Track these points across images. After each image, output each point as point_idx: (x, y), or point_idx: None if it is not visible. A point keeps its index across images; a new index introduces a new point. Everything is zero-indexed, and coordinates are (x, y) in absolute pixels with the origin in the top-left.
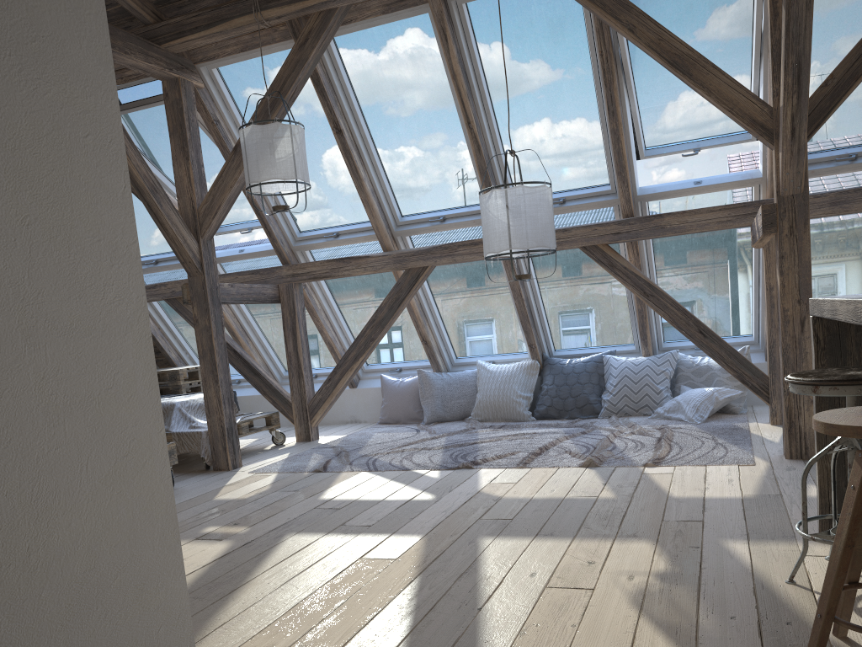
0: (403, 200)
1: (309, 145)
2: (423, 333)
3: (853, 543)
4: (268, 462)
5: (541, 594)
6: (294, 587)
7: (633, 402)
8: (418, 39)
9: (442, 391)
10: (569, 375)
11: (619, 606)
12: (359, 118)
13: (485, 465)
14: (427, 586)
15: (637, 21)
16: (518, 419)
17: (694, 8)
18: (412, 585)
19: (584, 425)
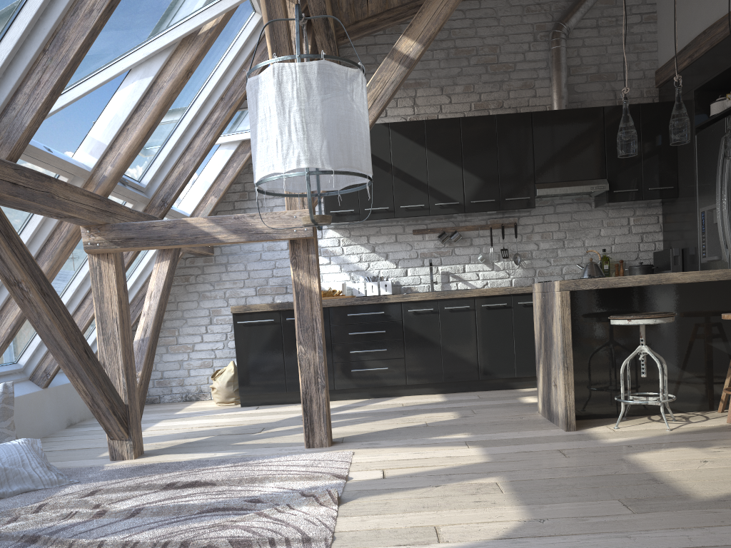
0: None
1: None
2: None
3: None
4: None
5: None
6: None
7: None
8: None
9: None
10: None
11: None
12: None
13: None
14: None
15: None
16: None
17: None
18: None
19: None
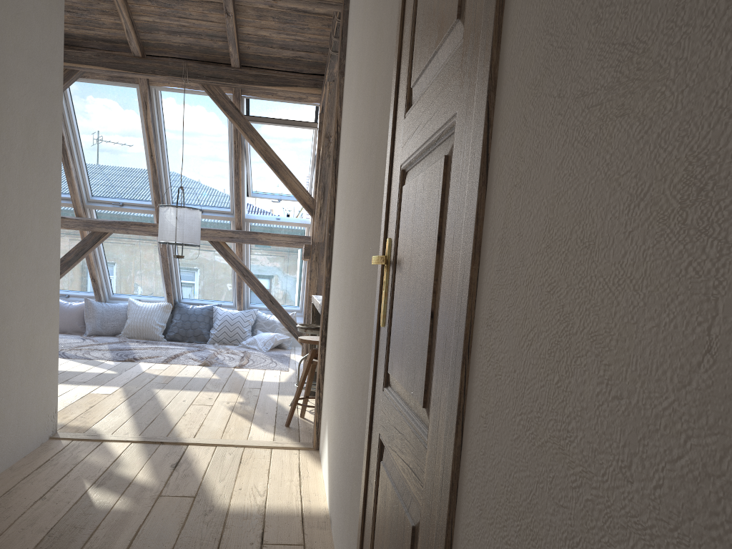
0: (96, 186)
1: None
2: (94, 274)
3: (305, 378)
4: None
5: (189, 406)
6: (60, 401)
7: (229, 336)
8: (126, 99)
9: (102, 315)
10: (191, 315)
11: (223, 409)
12: (76, 131)
13: (142, 360)
14: (133, 402)
15: (256, 138)
16: (155, 339)
17: (284, 136)
18: (125, 402)
19: (199, 346)
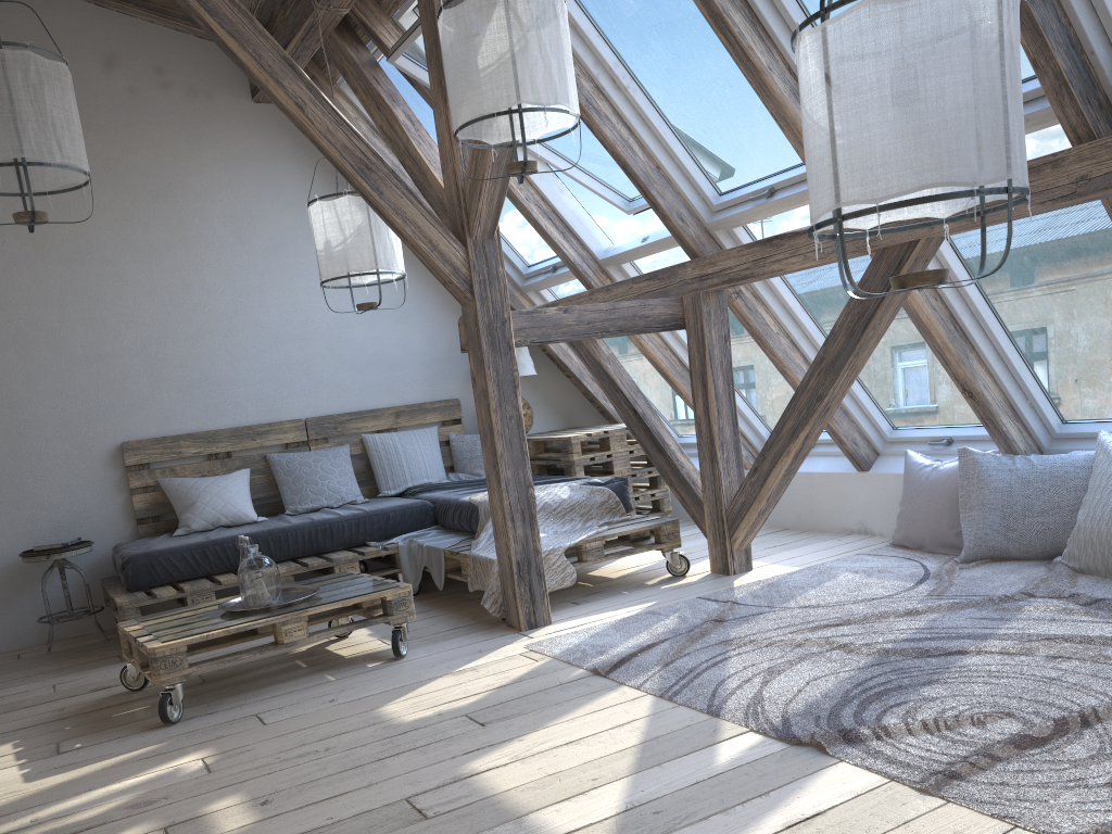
0: None
1: (683, 22)
2: (962, 376)
3: None
4: (594, 620)
5: None
6: None
7: None
8: None
9: (1005, 496)
10: None
11: None
12: None
13: (863, 750)
14: None
15: None
16: None
17: None
18: None
19: None
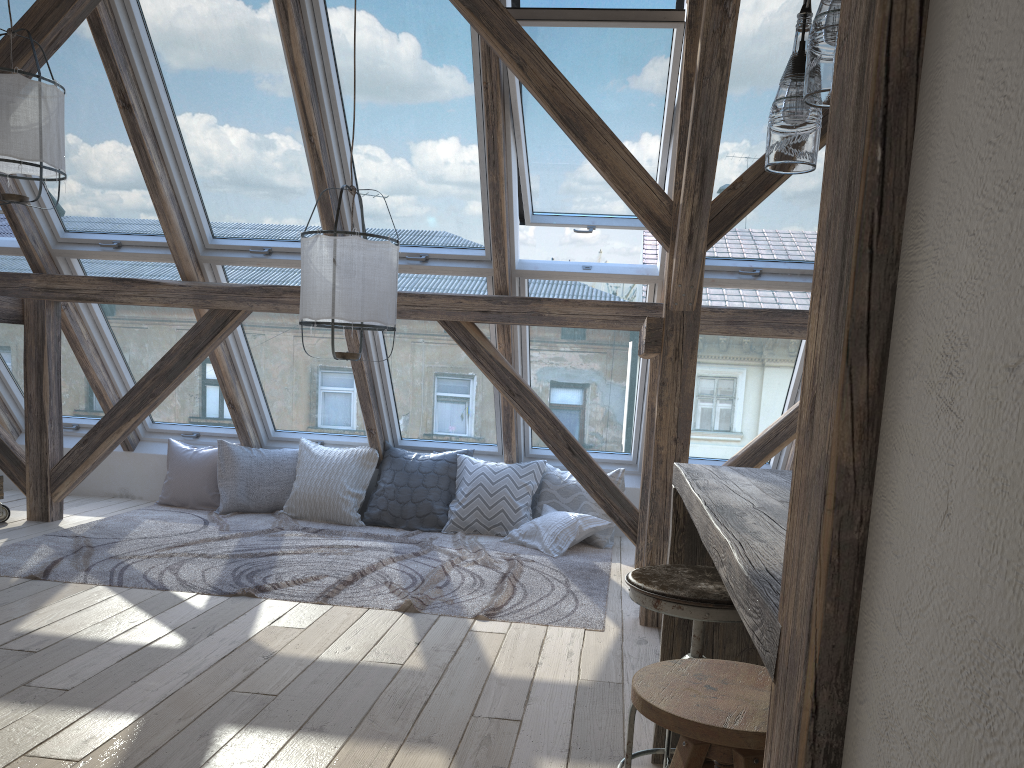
0: (217, 216)
1: (85, 115)
2: (231, 394)
3: None
4: None
5: None
6: None
7: (486, 517)
8: (252, 7)
9: (249, 472)
10: (413, 474)
11: None
12: (161, 94)
13: (274, 594)
14: None
15: (530, 57)
16: (342, 521)
17: (602, 58)
18: None
19: (421, 543)
